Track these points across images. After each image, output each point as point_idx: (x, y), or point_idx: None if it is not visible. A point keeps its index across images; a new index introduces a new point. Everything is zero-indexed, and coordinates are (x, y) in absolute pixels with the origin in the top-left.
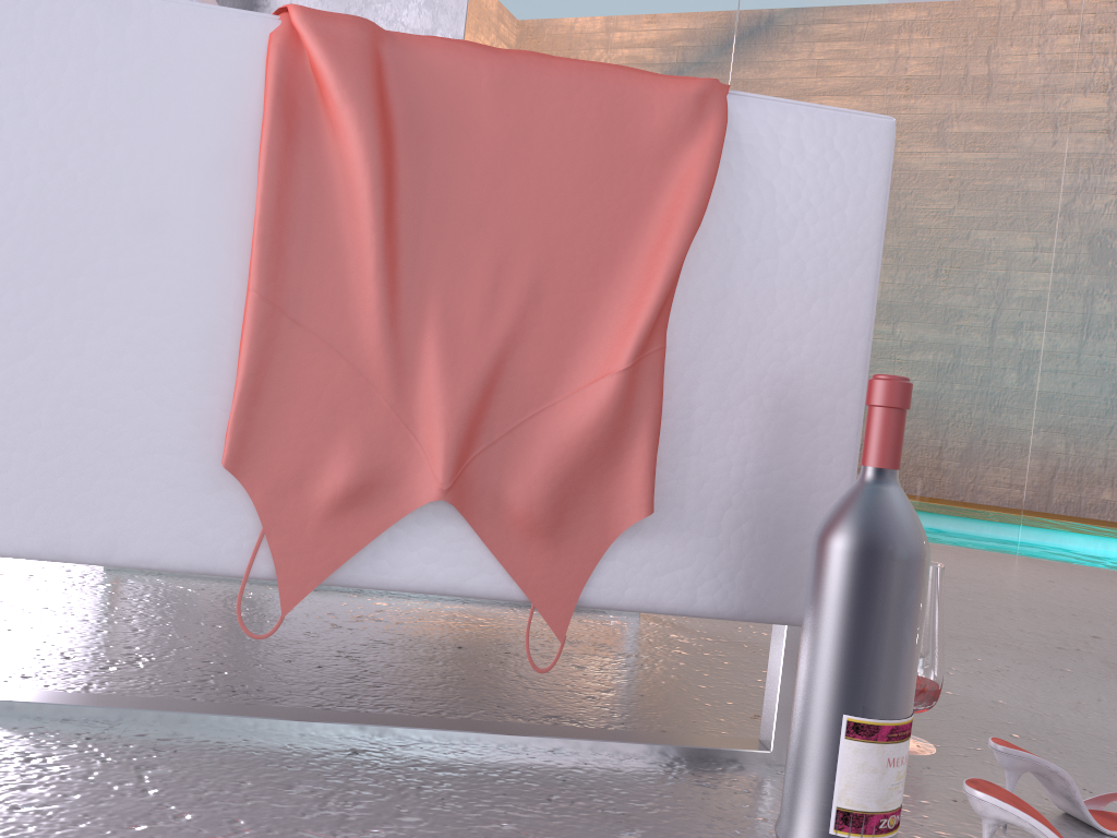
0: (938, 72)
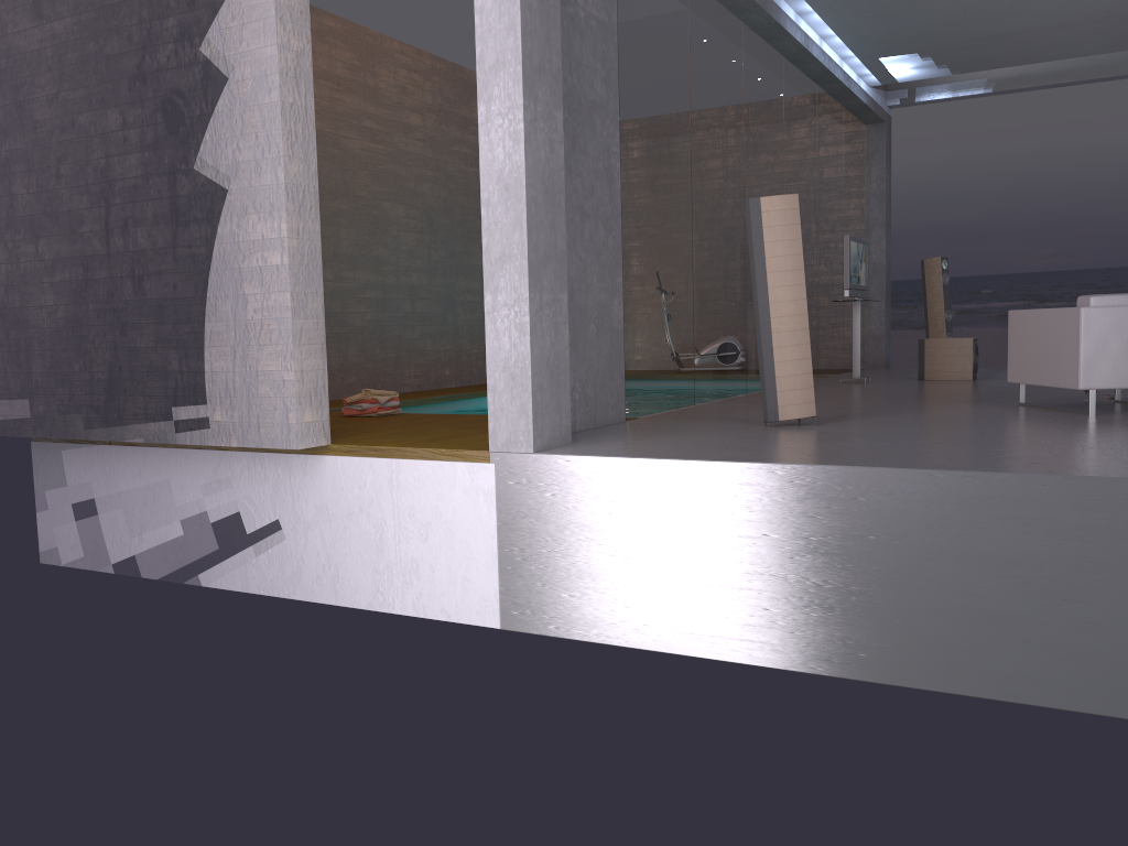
0: (726, 185)
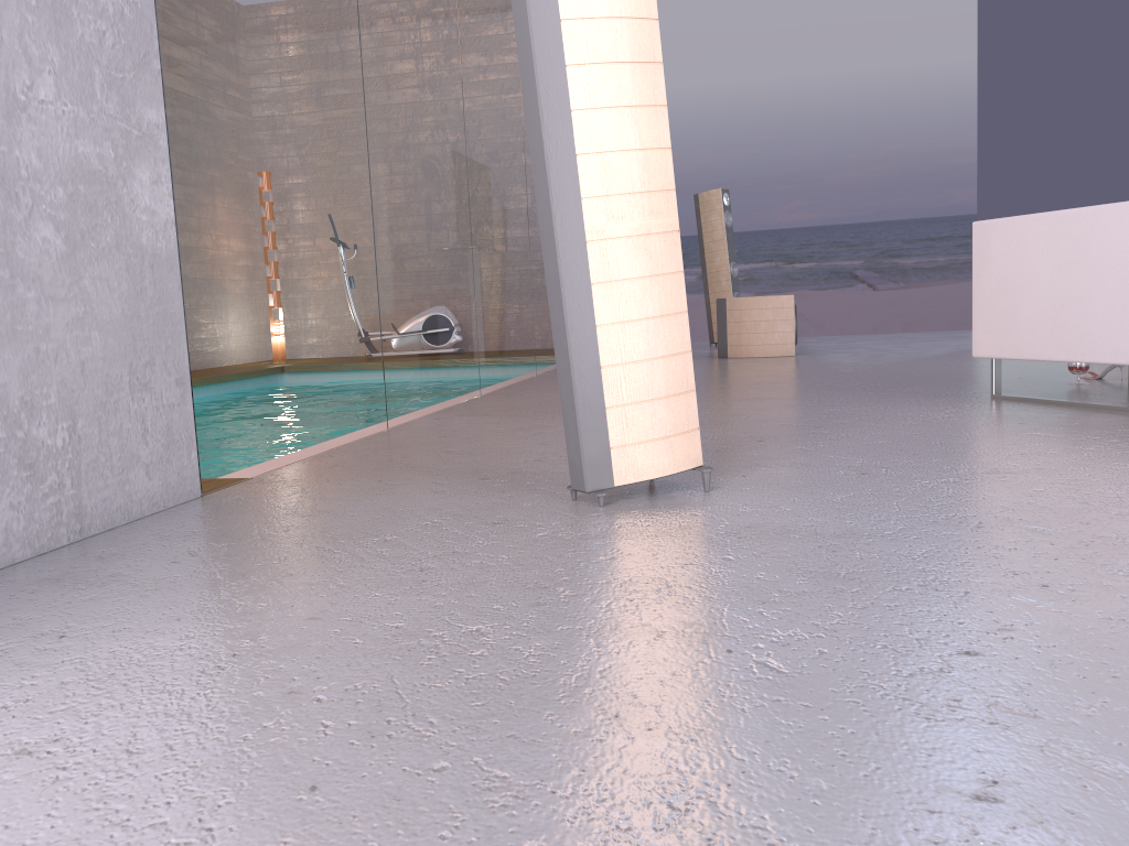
0: (427, 1)
